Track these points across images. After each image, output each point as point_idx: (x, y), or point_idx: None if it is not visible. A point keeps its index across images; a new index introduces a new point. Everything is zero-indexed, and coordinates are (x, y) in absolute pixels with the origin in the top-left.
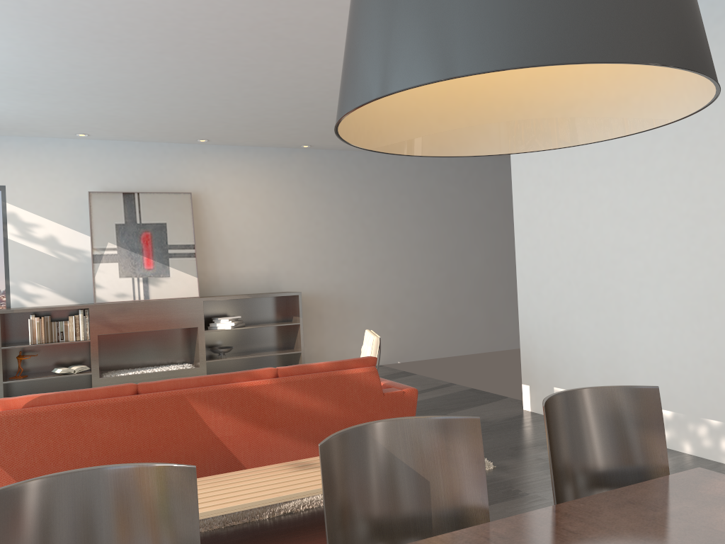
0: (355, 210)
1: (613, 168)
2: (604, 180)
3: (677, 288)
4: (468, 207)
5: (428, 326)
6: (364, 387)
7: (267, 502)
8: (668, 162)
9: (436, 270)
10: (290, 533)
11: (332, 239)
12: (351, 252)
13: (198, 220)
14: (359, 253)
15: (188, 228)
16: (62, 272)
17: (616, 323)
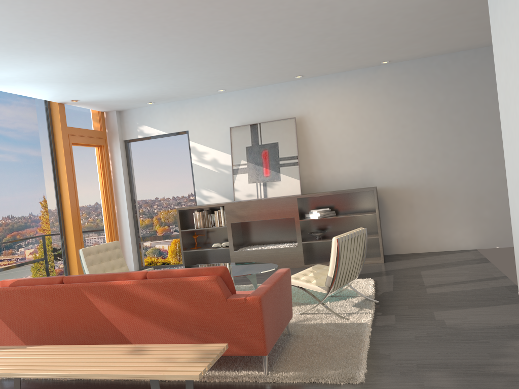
0: (441, 110)
1: None
2: None
3: None
4: None
5: None
6: (207, 293)
7: (62, 376)
8: None
9: None
10: None
11: (419, 138)
12: (439, 148)
13: (304, 137)
14: (447, 148)
15: (293, 144)
16: (222, 181)
17: None
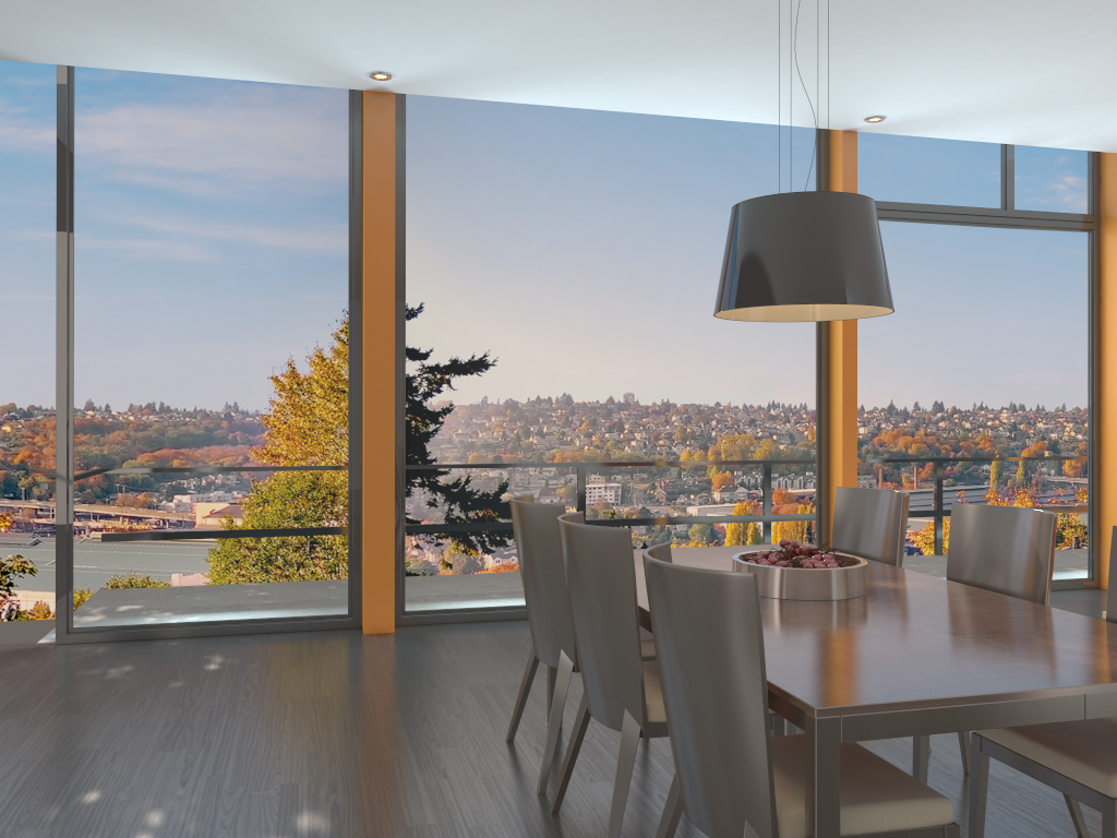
0: None
1: None
2: None
3: None
4: None
5: None
6: None
7: None
8: None
9: None
10: None
11: None
12: None
13: None
14: None
15: None
16: None
17: None
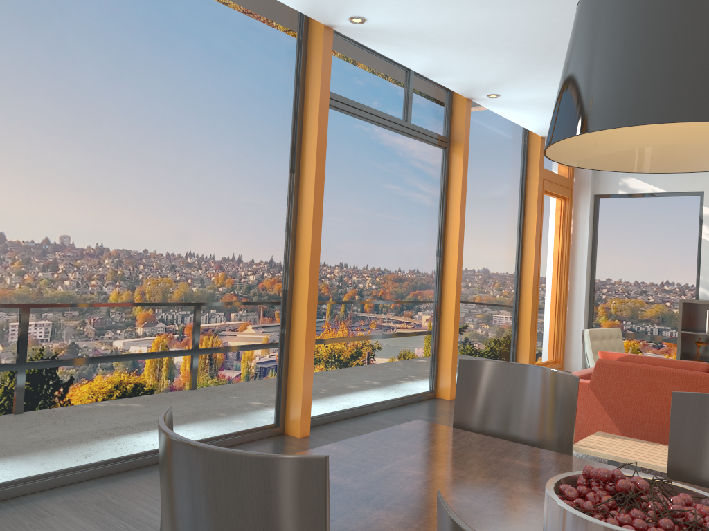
0: None
1: None
2: None
3: None
4: None
5: None
6: None
7: None
8: None
9: None
10: None
11: None
12: None
13: None
14: None
15: None
16: None
17: None
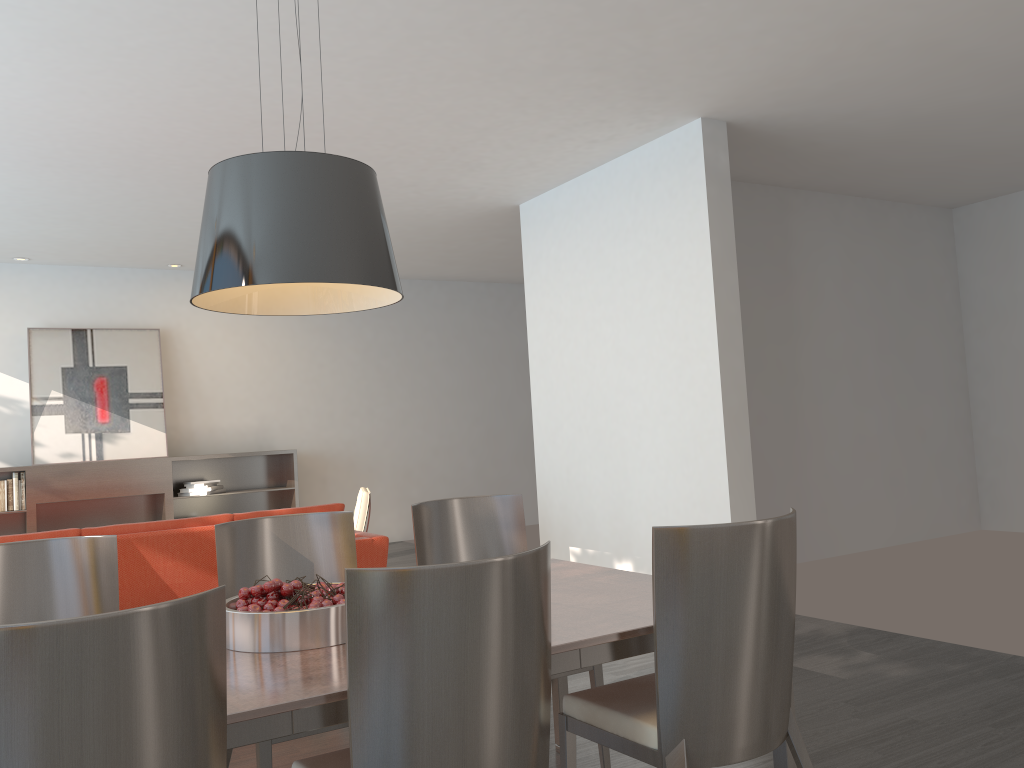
0: (368, 350)
1: (614, 305)
2: (608, 317)
3: (669, 430)
4: (512, 346)
5: (462, 492)
6: None
7: None
8: (659, 300)
9: (472, 423)
10: None
11: (339, 386)
12: (364, 401)
13: (168, 363)
14: (374, 403)
15: (155, 372)
16: None
17: (621, 470)
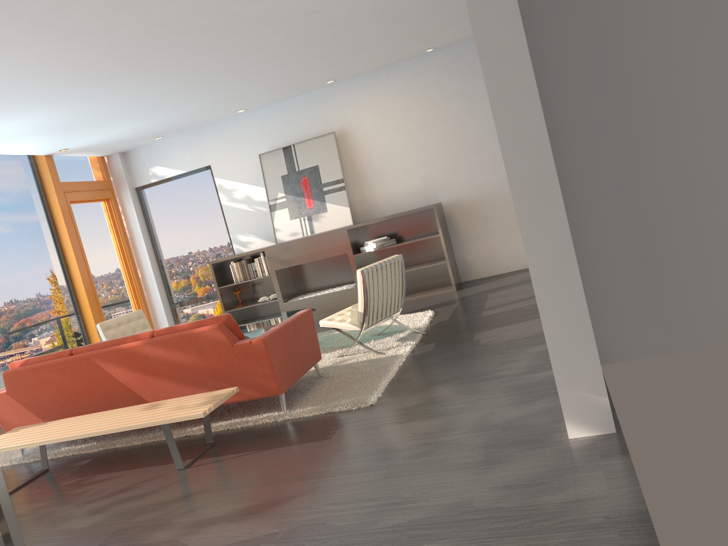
0: None
1: None
2: None
3: None
4: None
5: None
6: (213, 341)
7: (81, 436)
8: None
9: None
10: (159, 453)
11: (483, 137)
12: None
13: (349, 154)
14: None
15: (336, 165)
16: (260, 221)
17: None
